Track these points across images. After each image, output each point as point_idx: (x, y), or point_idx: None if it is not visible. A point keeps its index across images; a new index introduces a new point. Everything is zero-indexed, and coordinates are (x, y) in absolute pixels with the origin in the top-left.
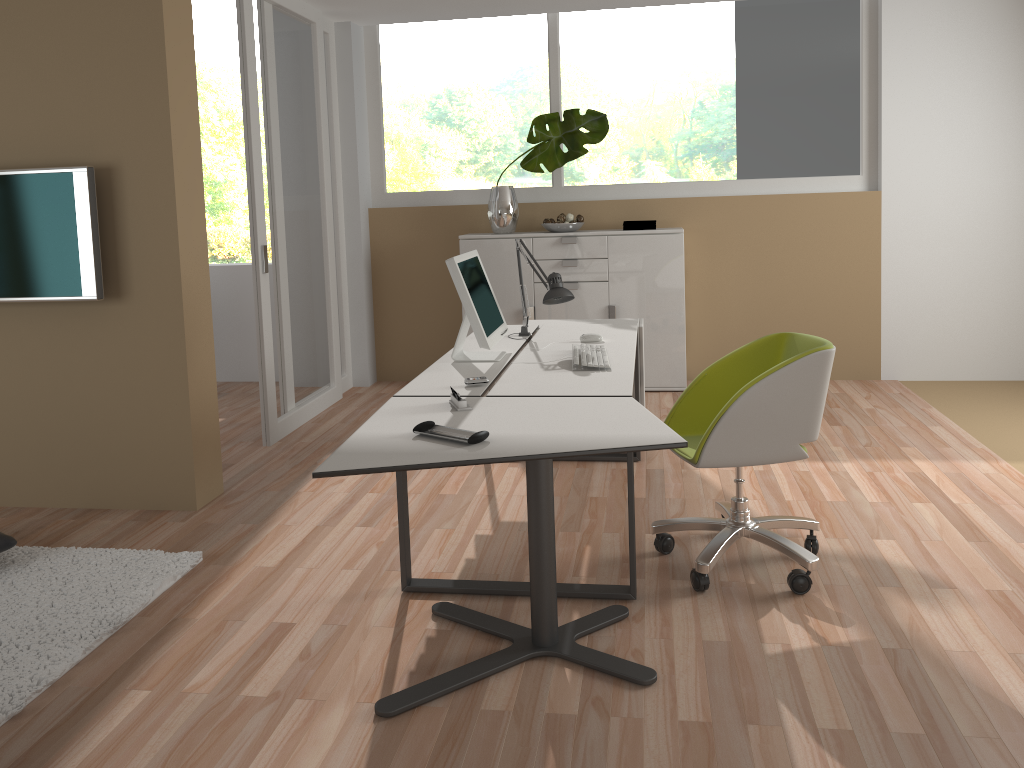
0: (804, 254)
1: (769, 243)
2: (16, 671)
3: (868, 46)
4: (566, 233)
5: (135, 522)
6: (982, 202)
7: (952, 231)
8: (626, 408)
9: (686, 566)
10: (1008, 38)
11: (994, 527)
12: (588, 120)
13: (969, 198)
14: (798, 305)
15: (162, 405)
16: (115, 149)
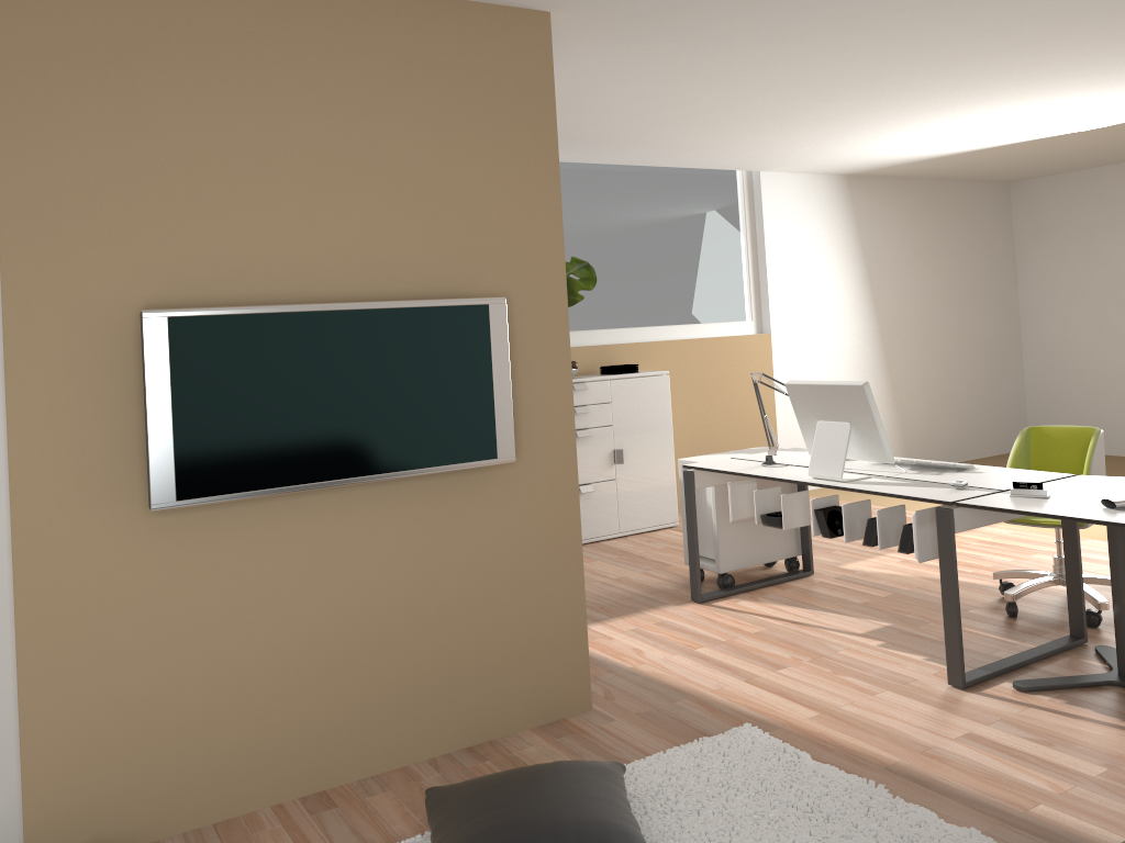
0: (726, 390)
1: (702, 382)
2: (941, 839)
3: (749, 214)
4: (575, 379)
5: (566, 737)
6: (828, 341)
7: (813, 365)
8: (1115, 479)
9: (1046, 619)
10: (832, 216)
11: (1099, 556)
12: (575, 267)
13: (821, 338)
14: (725, 436)
15: (554, 586)
16: (503, 278)
